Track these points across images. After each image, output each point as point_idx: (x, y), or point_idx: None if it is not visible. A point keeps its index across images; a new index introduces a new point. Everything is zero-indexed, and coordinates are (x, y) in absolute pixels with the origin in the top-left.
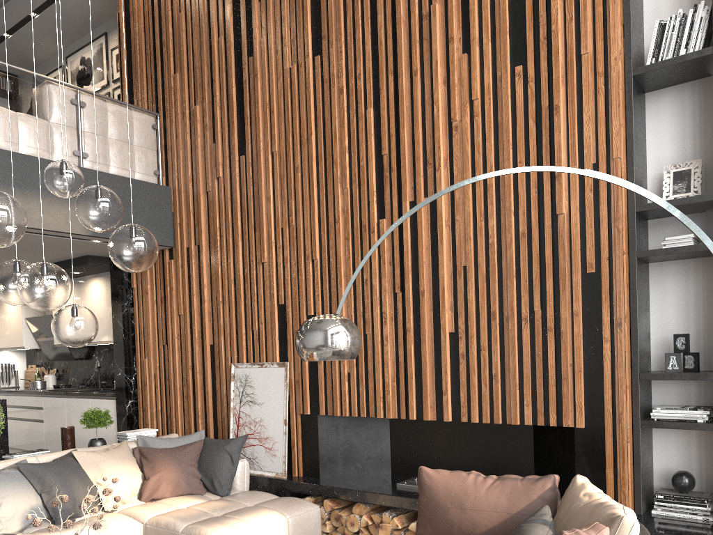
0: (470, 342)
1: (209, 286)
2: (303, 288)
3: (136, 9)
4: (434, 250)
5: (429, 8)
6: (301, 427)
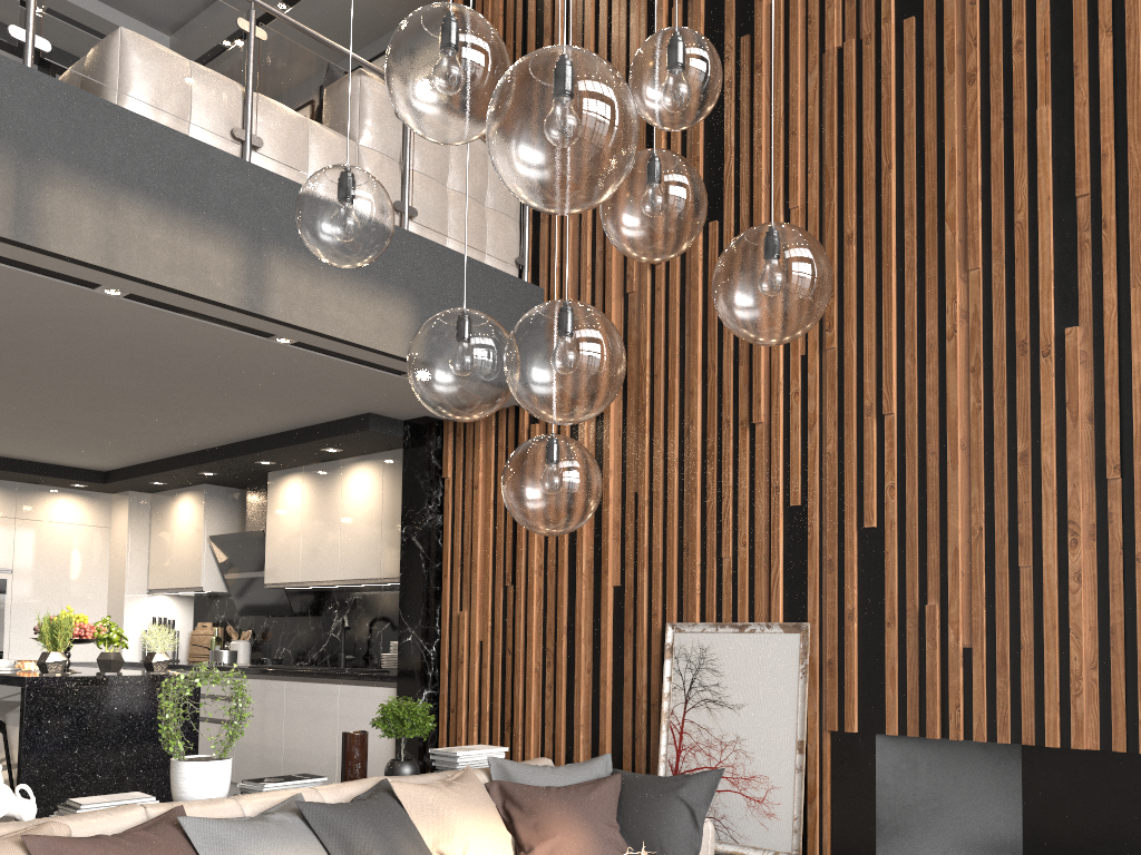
0: None
1: (620, 473)
2: (853, 472)
3: None
4: None
5: None
6: (832, 759)
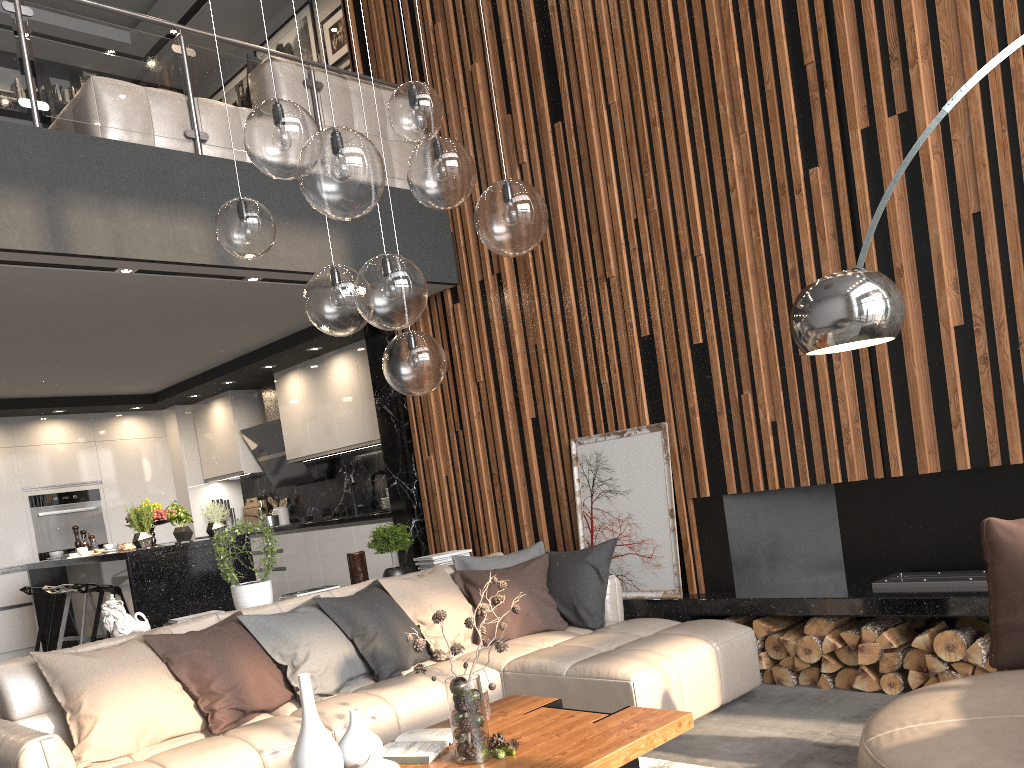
0: (997, 335)
1: (522, 332)
2: (681, 304)
3: None
4: (913, 199)
5: None
6: (696, 518)
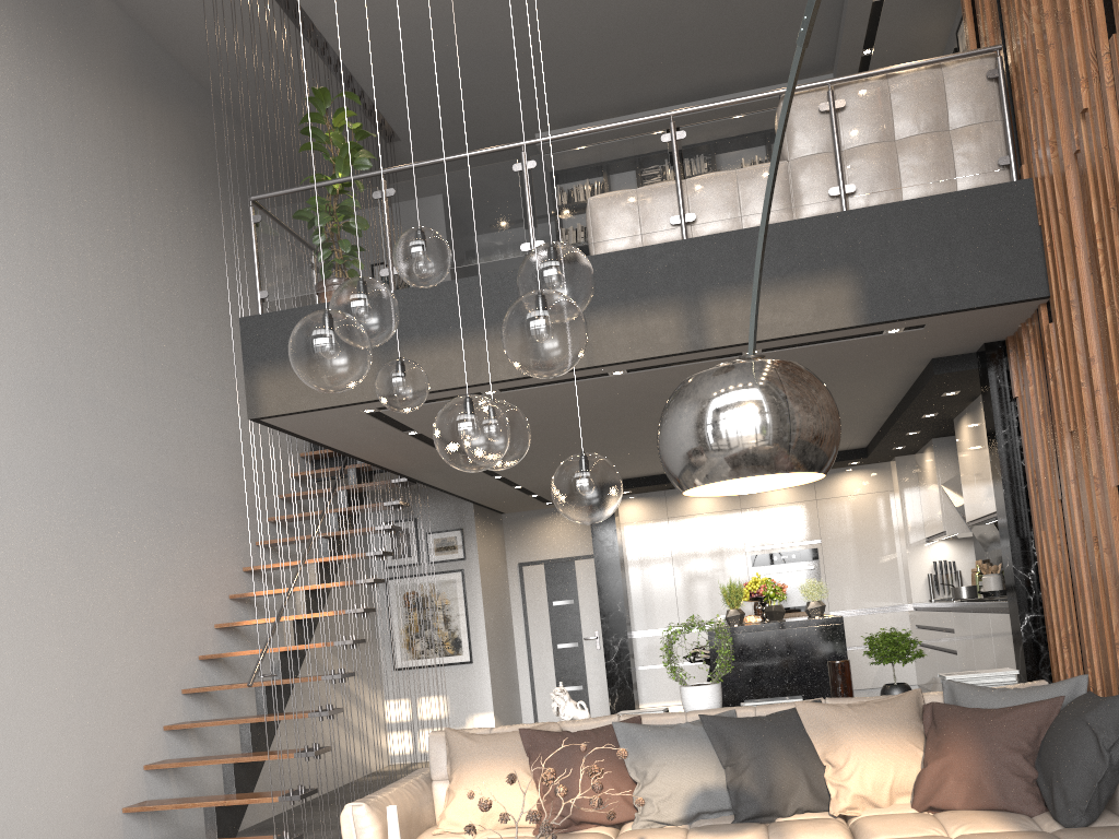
0: None
1: (1101, 358)
2: None
3: None
4: None
5: None
6: None
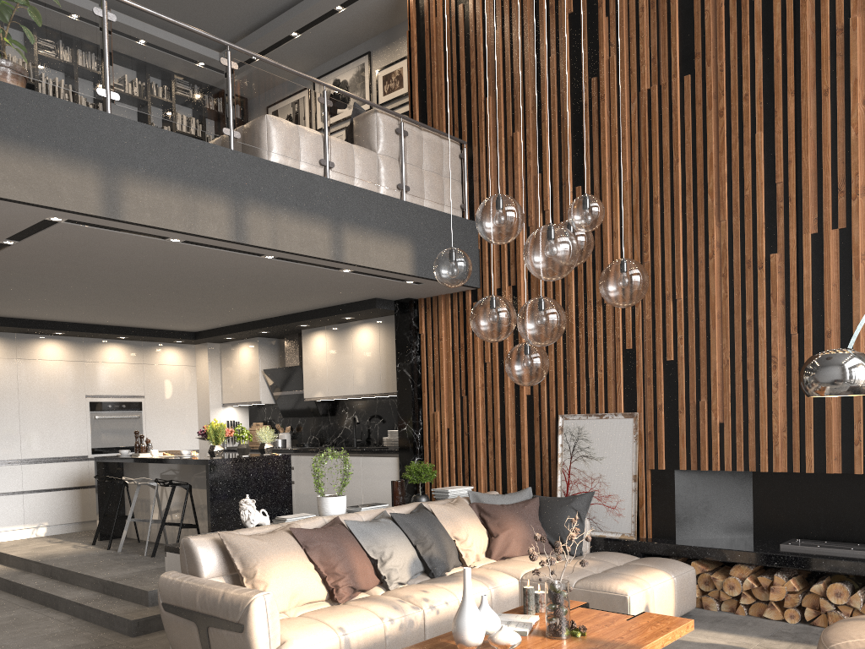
0: None
1: None
2: (660, 330)
3: (434, 26)
4: (843, 287)
5: (844, 20)
6: (651, 484)
